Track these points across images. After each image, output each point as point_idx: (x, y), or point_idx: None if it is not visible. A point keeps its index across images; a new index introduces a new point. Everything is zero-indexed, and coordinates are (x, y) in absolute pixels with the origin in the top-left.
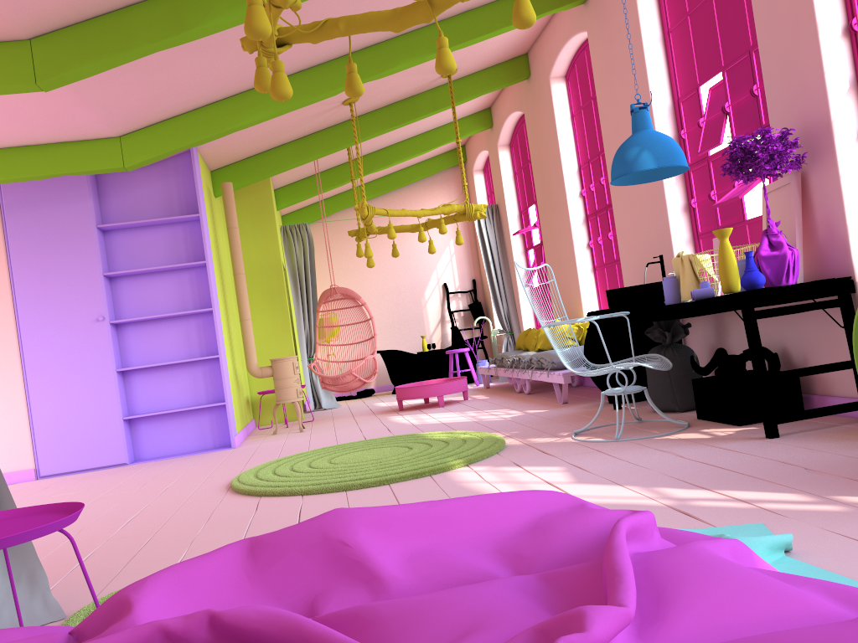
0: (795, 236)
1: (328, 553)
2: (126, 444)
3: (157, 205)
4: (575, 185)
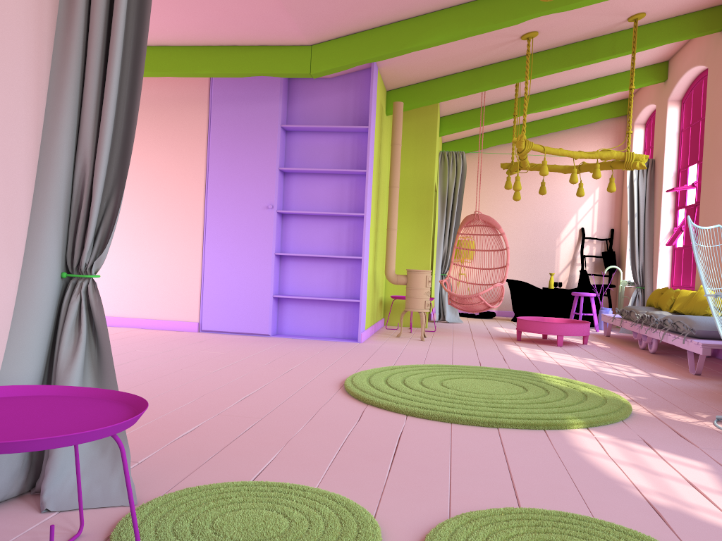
0: None
1: None
2: (272, 318)
3: (334, 114)
4: None
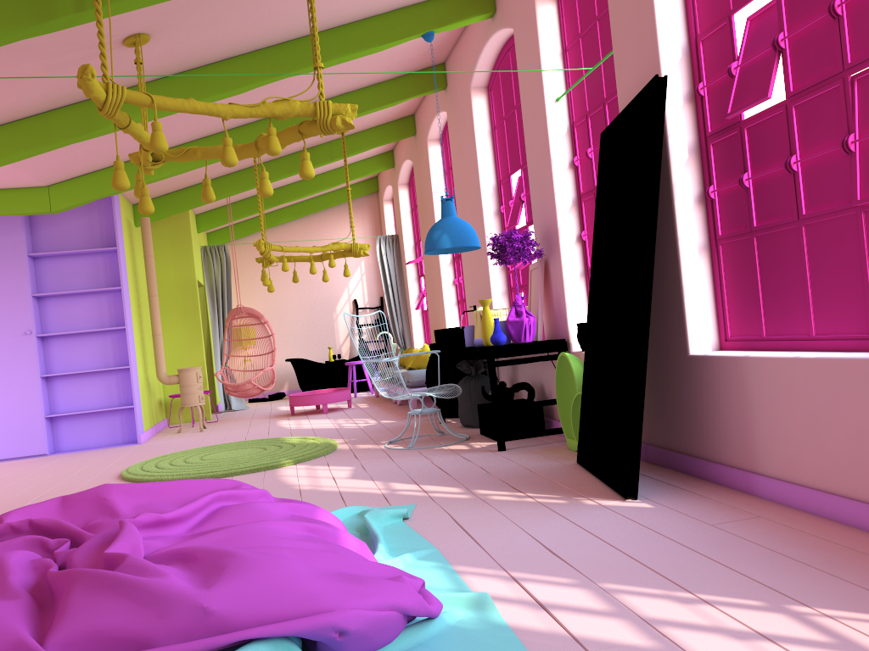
0: (538, 306)
1: (98, 503)
2: (47, 438)
3: (81, 237)
4: None
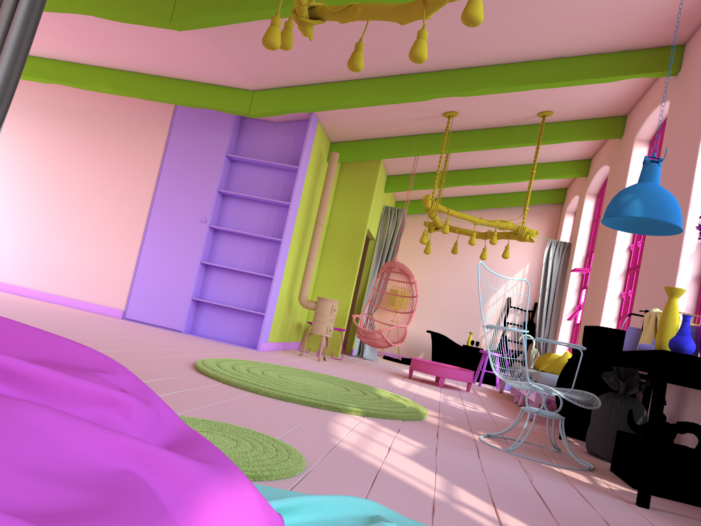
0: None
1: None
2: (187, 317)
3: (274, 152)
4: (626, 238)
